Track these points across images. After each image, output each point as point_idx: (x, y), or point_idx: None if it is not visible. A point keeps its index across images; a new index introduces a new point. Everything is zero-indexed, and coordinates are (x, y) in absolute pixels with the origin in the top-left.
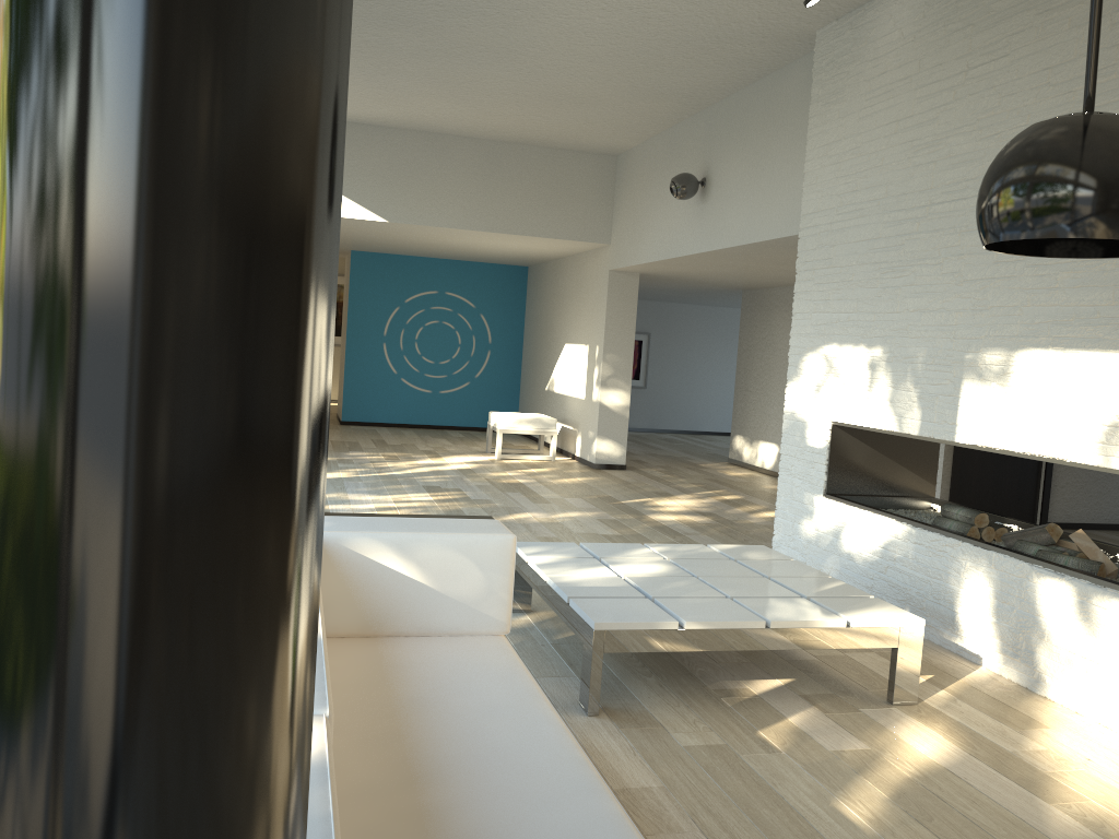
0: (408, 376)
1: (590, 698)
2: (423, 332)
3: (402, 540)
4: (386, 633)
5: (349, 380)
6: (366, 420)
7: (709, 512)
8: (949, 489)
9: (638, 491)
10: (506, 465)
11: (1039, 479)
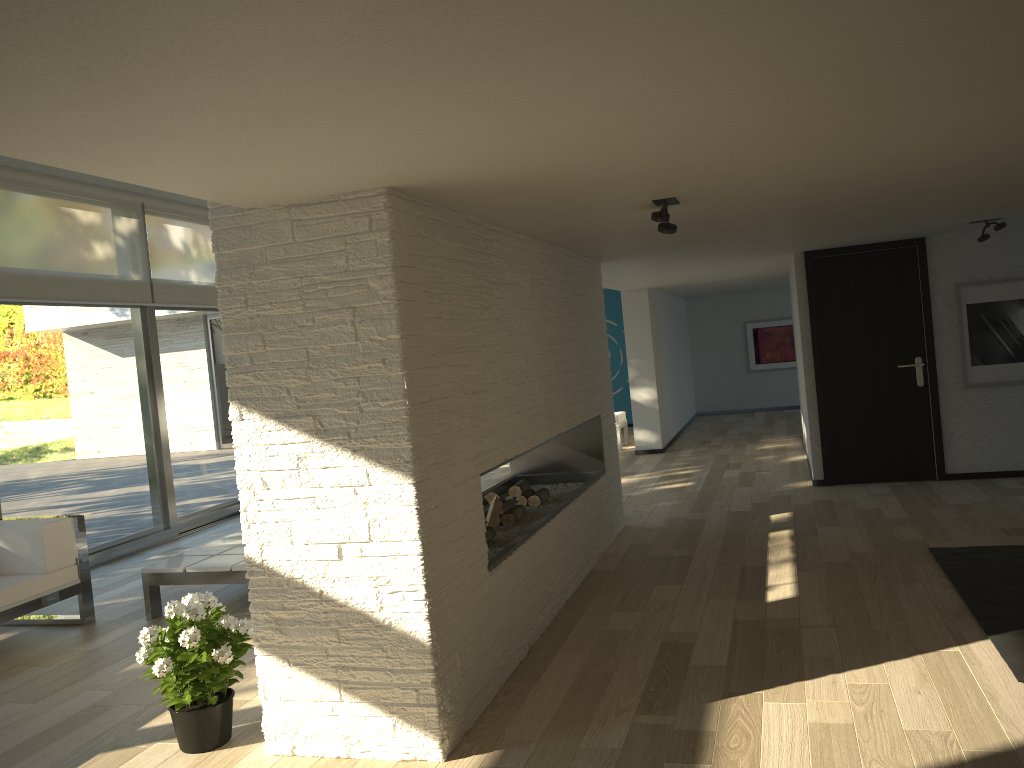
0: None
1: (146, 610)
2: None
3: None
4: None
5: None
6: None
7: None
8: (820, 451)
9: None
10: None
11: (930, 431)
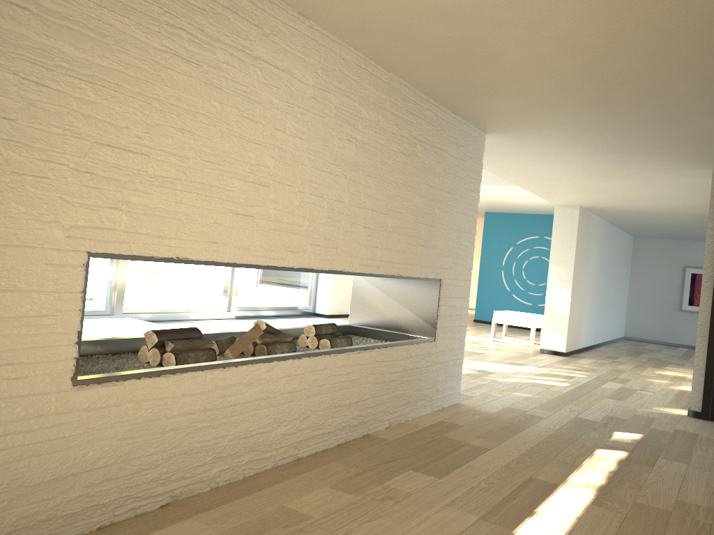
0: (516, 293)
1: None
2: (527, 264)
3: None
4: None
5: (479, 293)
6: (489, 320)
7: (492, 372)
8: (703, 381)
9: (504, 360)
10: (476, 342)
11: None
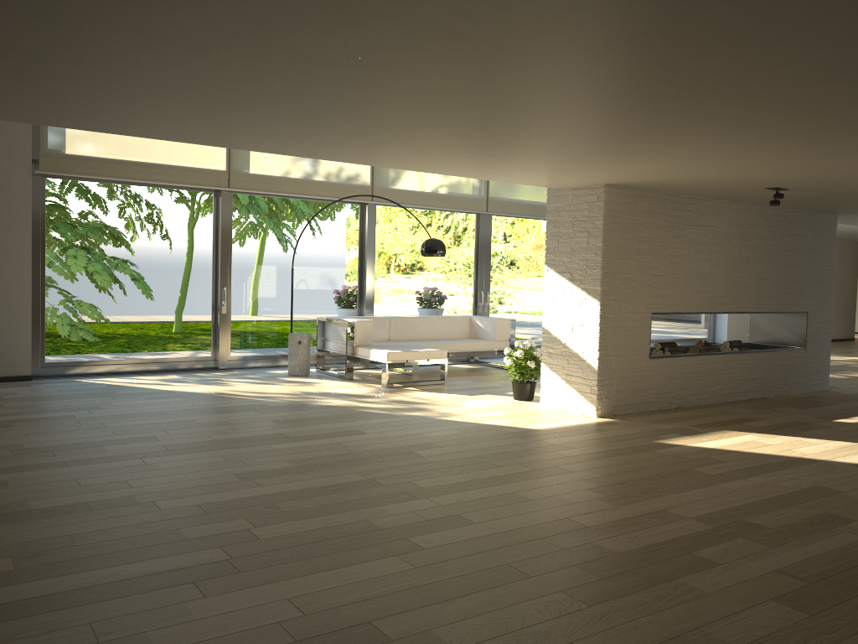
0: None
1: None
2: None
3: (480, 318)
4: (478, 338)
5: None
6: None
7: None
8: None
9: None
10: None
11: None
